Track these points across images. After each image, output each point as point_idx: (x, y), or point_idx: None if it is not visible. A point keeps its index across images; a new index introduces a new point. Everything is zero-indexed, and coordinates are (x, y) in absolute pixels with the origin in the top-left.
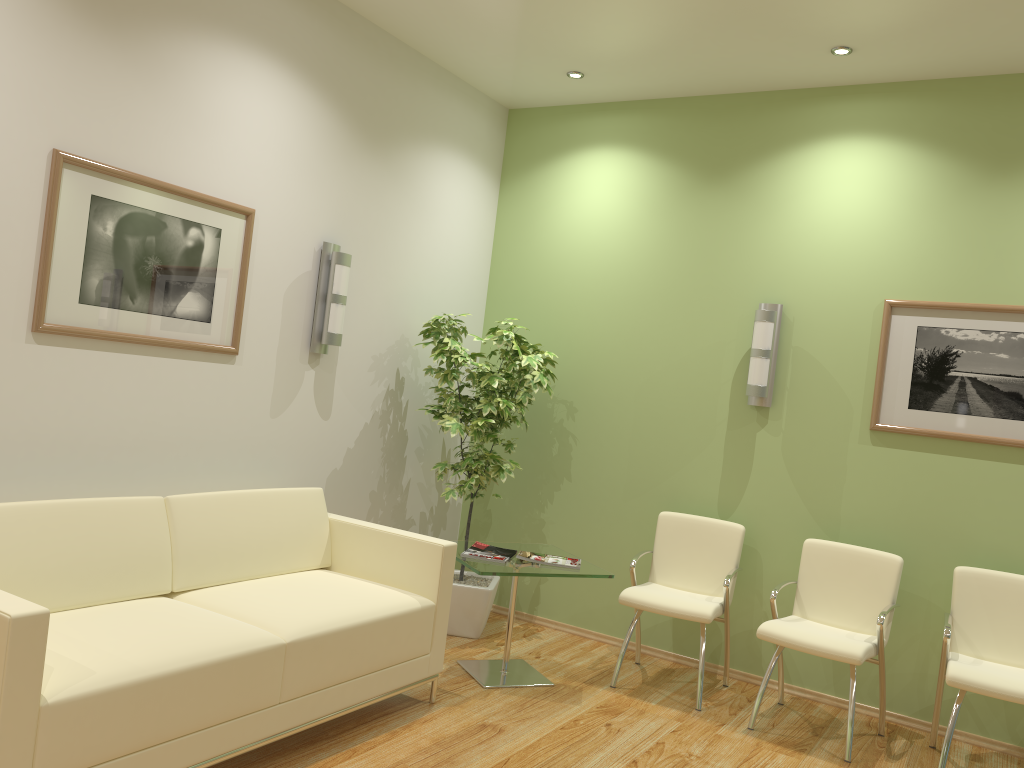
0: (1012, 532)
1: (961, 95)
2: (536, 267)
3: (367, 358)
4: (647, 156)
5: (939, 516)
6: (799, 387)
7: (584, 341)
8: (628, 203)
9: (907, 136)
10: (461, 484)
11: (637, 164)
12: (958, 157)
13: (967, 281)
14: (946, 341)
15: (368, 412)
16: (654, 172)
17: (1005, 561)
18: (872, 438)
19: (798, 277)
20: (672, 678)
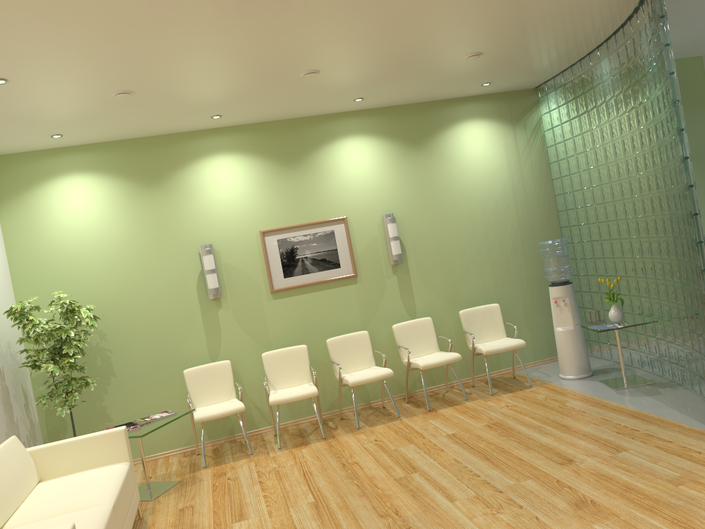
0: (339, 317)
1: (264, 130)
2: (46, 255)
3: None
4: (105, 176)
5: (310, 321)
6: (232, 282)
7: (98, 292)
8: (101, 205)
9: (246, 151)
10: (63, 403)
11: (100, 182)
12: (271, 159)
13: (291, 215)
14: (291, 243)
15: None
16: (113, 185)
17: (340, 330)
18: (273, 296)
19: (215, 228)
20: (222, 451)
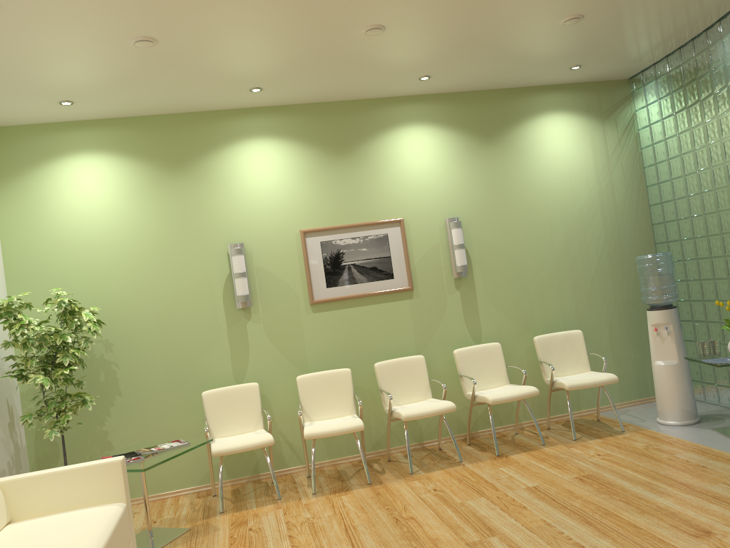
0: (390, 338)
1: (311, 113)
2: (48, 247)
3: None
4: (122, 157)
5: (356, 341)
6: (265, 290)
7: (106, 294)
8: (116, 191)
9: (288, 136)
10: (53, 424)
11: (116, 163)
12: (317, 147)
13: (338, 213)
14: (336, 247)
15: None
16: (131, 168)
17: (390, 353)
18: (312, 309)
19: (248, 225)
20: (243, 492)
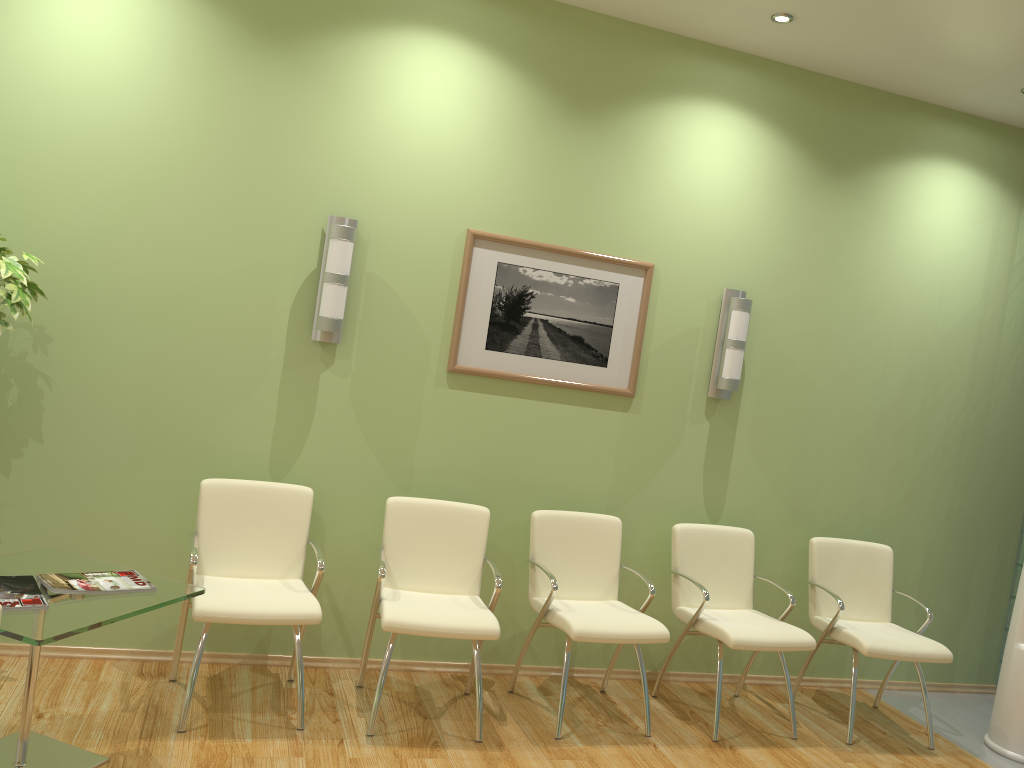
0: (569, 471)
1: (549, 19)
2: None
3: None
4: None
5: (509, 460)
6: (373, 321)
7: (64, 237)
8: (139, 43)
9: (497, 49)
10: None
11: None
12: (543, 86)
13: (545, 220)
14: (523, 280)
15: None
16: (182, 8)
17: (562, 499)
18: (449, 381)
19: (375, 189)
20: (231, 690)
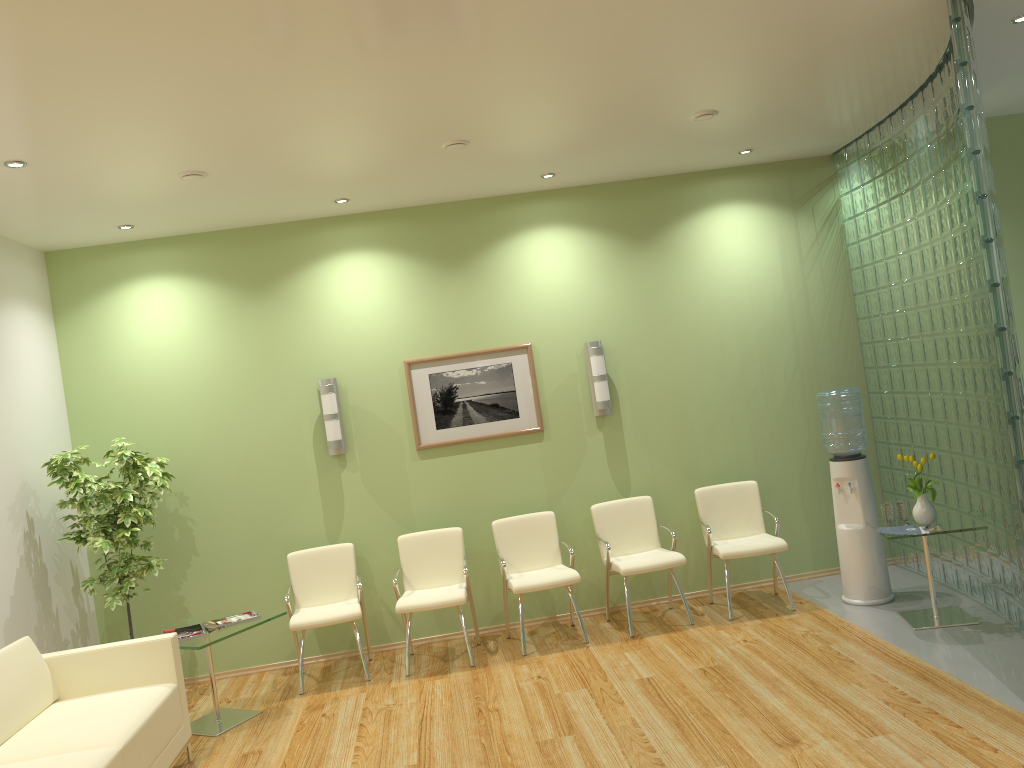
0: (514, 489)
1: (416, 218)
2: (114, 387)
3: (5, 511)
4: (195, 280)
5: (472, 493)
6: (362, 433)
7: (179, 439)
8: (189, 320)
9: (389, 248)
10: (116, 591)
11: (188, 288)
12: (425, 259)
13: (450, 339)
14: (448, 380)
15: (16, 558)
16: (205, 293)
17: (515, 508)
18: (420, 455)
19: (341, 356)
20: (334, 671)
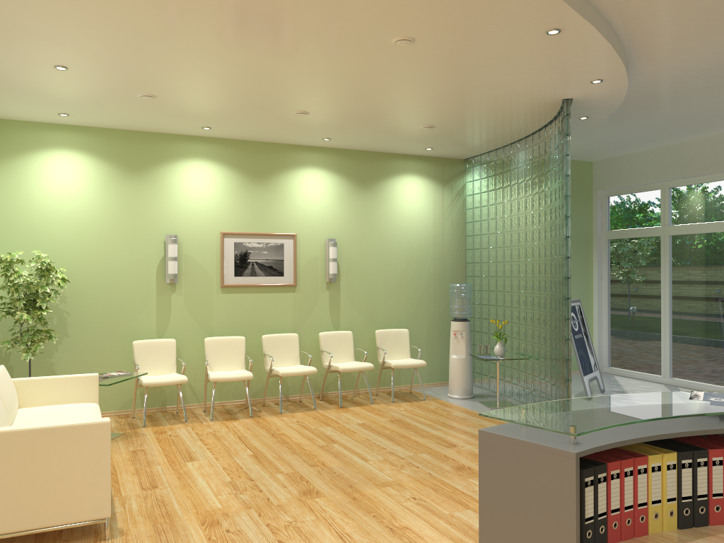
0: (275, 318)
1: (240, 147)
2: (25, 217)
3: None
4: (93, 157)
5: (250, 318)
6: (189, 272)
7: (66, 259)
8: (85, 182)
9: (221, 162)
10: (26, 350)
11: (87, 161)
12: (242, 172)
13: (250, 223)
14: (245, 248)
15: None
16: (99, 166)
17: (274, 330)
18: (222, 290)
19: (182, 222)
20: (156, 417)
